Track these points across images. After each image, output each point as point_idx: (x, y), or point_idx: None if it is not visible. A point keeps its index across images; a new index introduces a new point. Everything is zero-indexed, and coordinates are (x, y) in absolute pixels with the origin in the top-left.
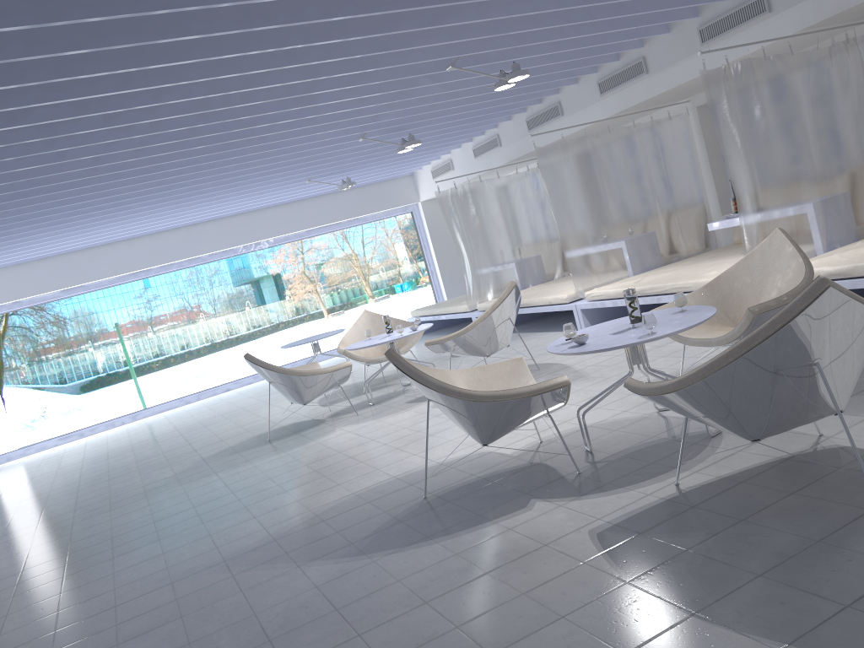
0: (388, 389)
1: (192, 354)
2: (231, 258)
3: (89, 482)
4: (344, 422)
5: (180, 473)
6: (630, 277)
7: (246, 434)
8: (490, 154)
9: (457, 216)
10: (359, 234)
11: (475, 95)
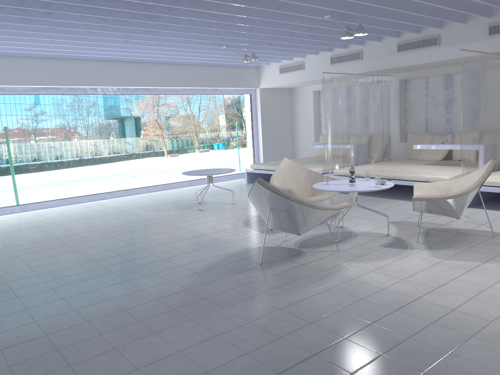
0: (321, 227)
1: (63, 164)
2: (107, 97)
3: (55, 278)
4: (336, 257)
5: (193, 289)
6: (493, 172)
7: (212, 251)
8: (348, 64)
9: (331, 102)
10: (198, 101)
11: (435, 5)
